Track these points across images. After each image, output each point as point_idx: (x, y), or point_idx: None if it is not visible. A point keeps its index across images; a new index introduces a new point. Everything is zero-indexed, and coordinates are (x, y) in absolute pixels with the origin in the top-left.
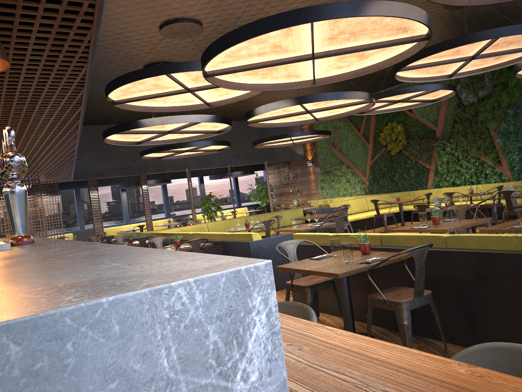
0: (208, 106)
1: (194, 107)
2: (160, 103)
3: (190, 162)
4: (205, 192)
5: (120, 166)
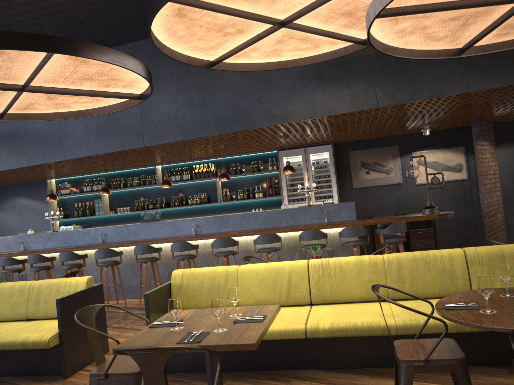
0: None
1: None
2: None
3: None
4: None
5: None
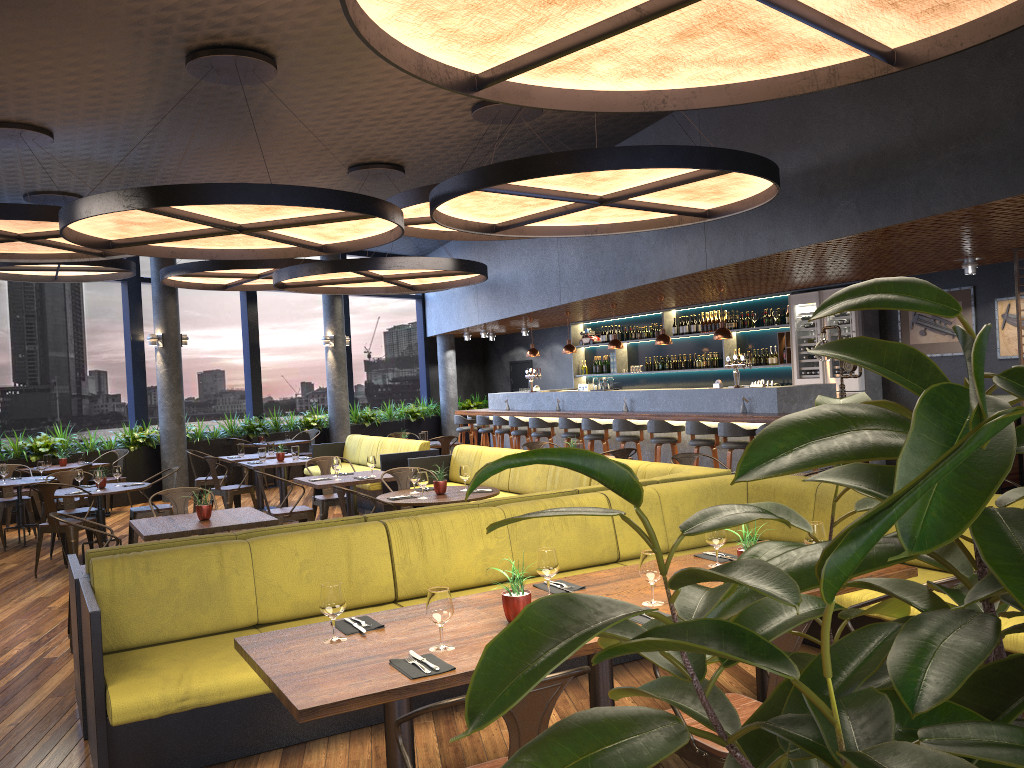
0: None
1: None
2: None
3: None
4: None
5: None
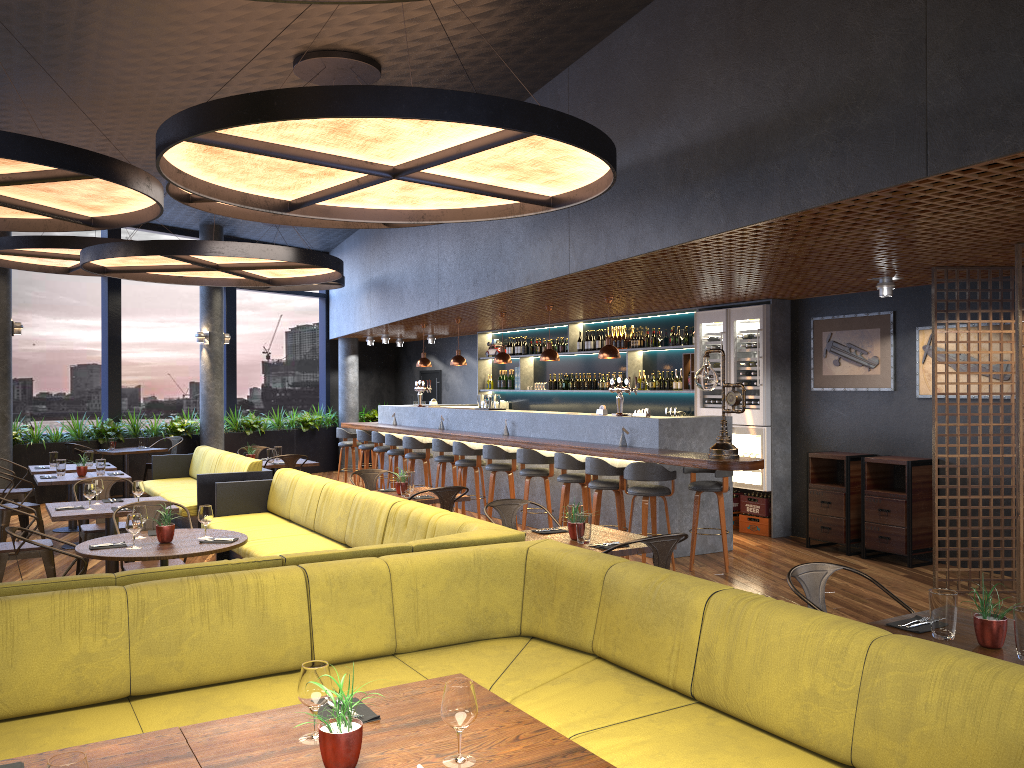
0: None
1: None
2: None
3: None
4: None
5: None
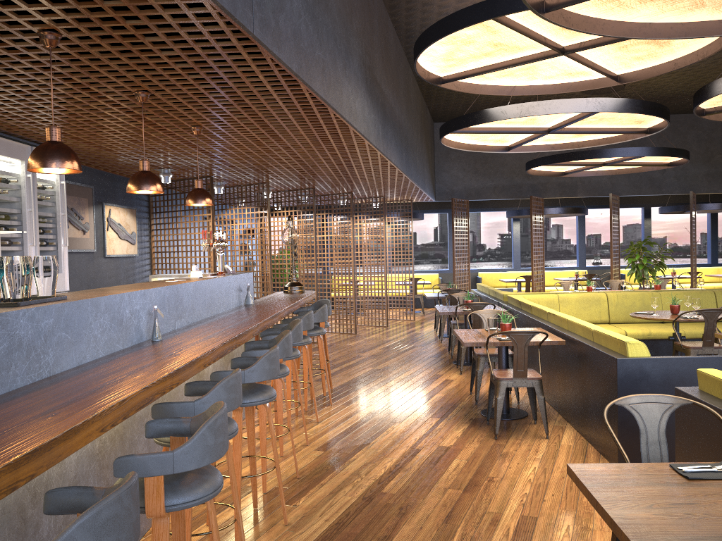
0: (617, 82)
1: (589, 86)
2: (524, 79)
3: (621, 182)
4: (657, 233)
5: (504, 183)
